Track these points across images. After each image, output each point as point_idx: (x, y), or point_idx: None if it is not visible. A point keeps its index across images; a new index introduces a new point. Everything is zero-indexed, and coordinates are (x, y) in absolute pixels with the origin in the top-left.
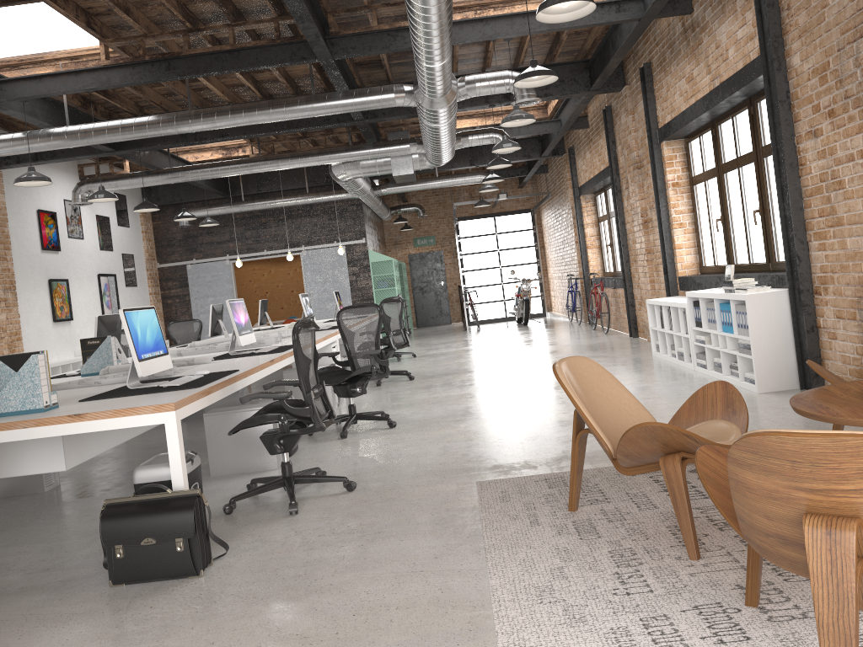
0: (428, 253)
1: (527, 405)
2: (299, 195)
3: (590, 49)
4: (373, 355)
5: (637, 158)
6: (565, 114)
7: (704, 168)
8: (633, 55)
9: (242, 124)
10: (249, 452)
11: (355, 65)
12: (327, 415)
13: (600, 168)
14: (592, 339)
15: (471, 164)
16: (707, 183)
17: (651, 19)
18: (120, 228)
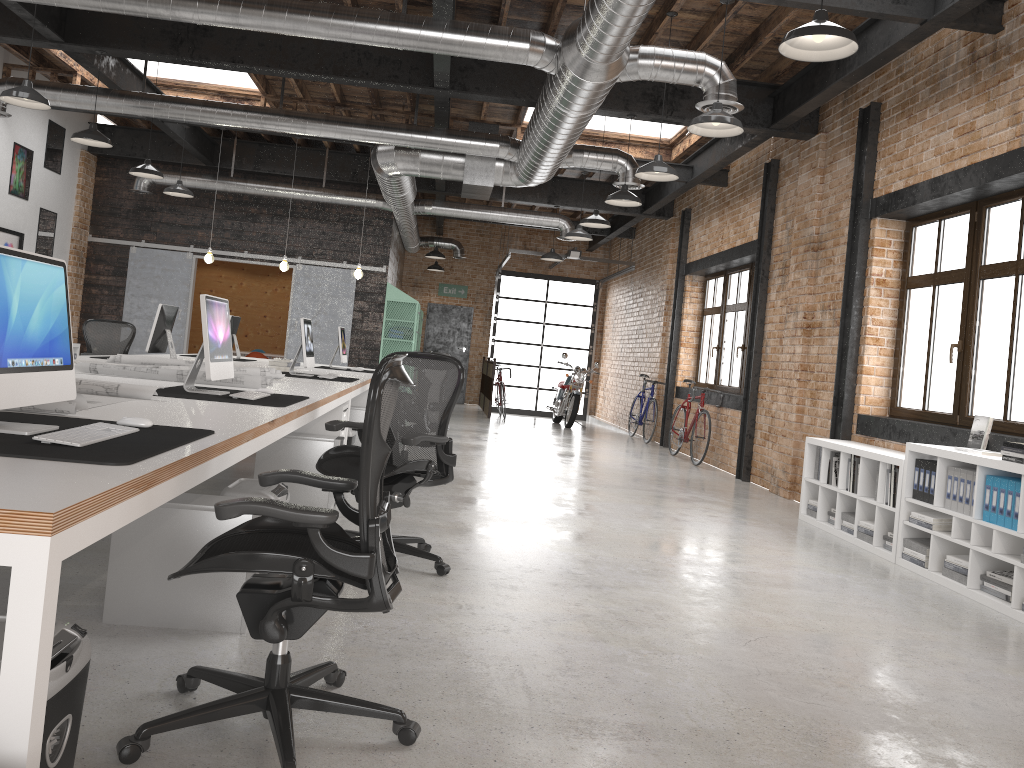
0: (454, 308)
1: (663, 577)
2: (311, 188)
3: (787, 69)
4: (436, 445)
5: (815, 236)
6: (705, 161)
7: (939, 268)
8: (845, 91)
9: (280, 30)
10: (191, 591)
11: (456, 6)
12: (392, 573)
13: (735, 243)
14: (682, 471)
15: (549, 202)
16: (939, 289)
17: (940, 27)
18: (46, 172)
